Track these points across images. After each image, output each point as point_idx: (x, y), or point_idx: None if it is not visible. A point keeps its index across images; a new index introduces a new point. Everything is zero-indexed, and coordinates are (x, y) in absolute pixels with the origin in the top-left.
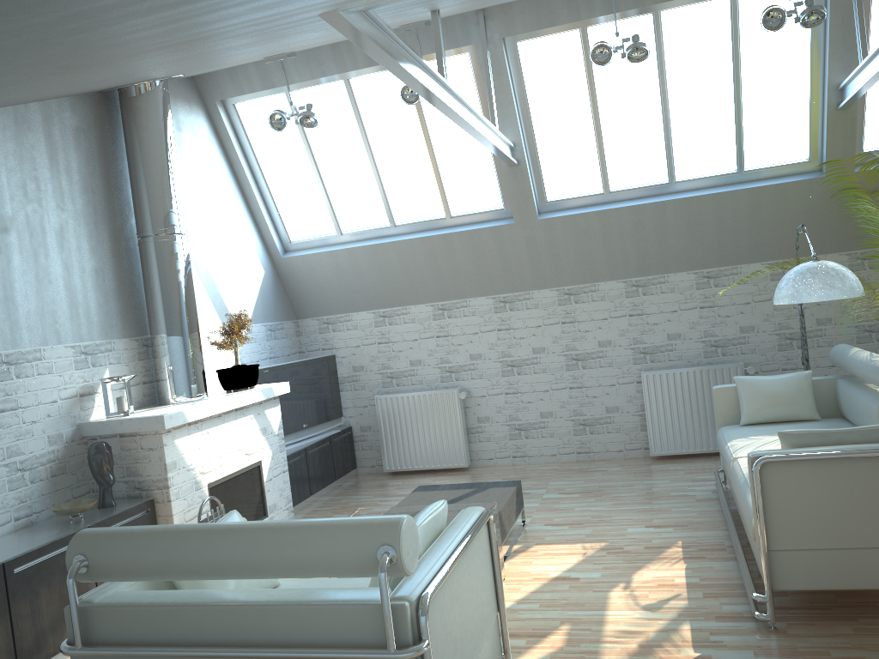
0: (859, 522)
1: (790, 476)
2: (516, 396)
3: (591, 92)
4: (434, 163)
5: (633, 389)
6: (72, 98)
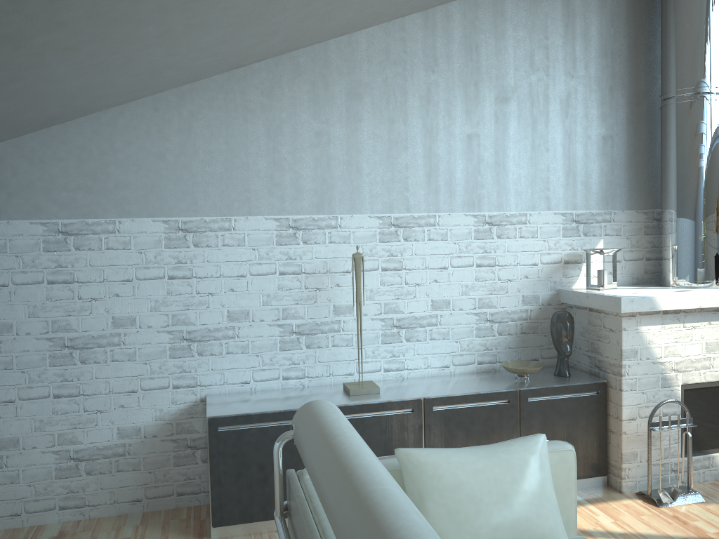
0: None
1: None
2: None
3: None
4: None
5: None
6: None
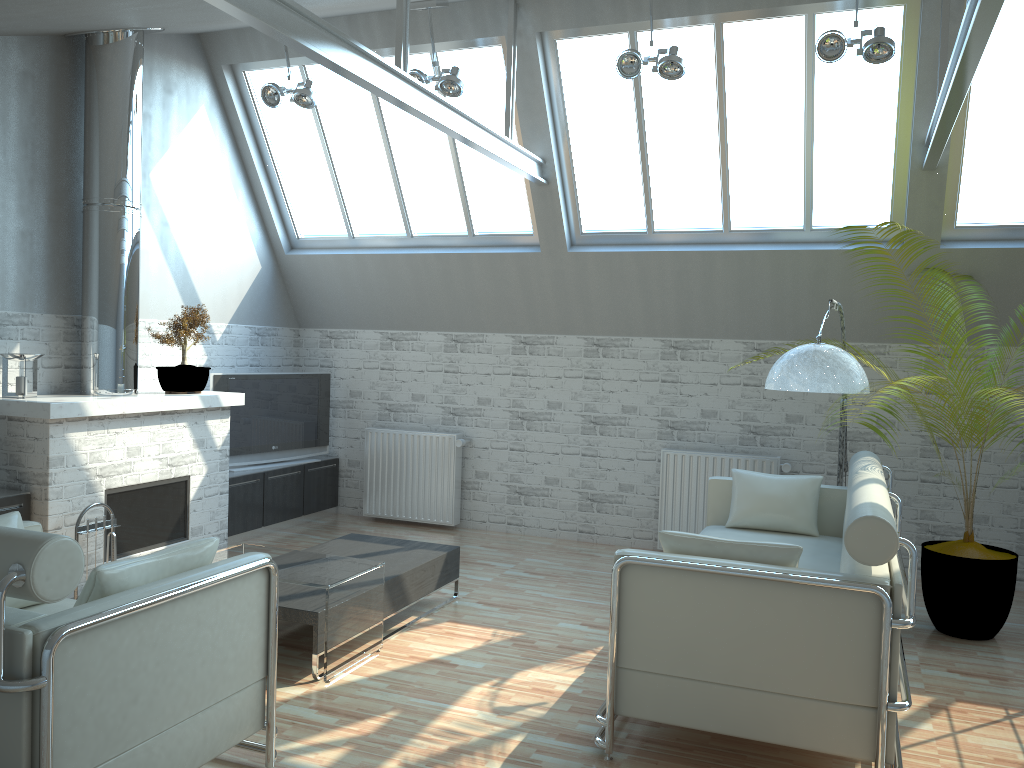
0: (721, 653)
1: (653, 585)
2: (521, 454)
3: (637, 109)
4: (458, 169)
5: (653, 469)
6: (24, 38)
